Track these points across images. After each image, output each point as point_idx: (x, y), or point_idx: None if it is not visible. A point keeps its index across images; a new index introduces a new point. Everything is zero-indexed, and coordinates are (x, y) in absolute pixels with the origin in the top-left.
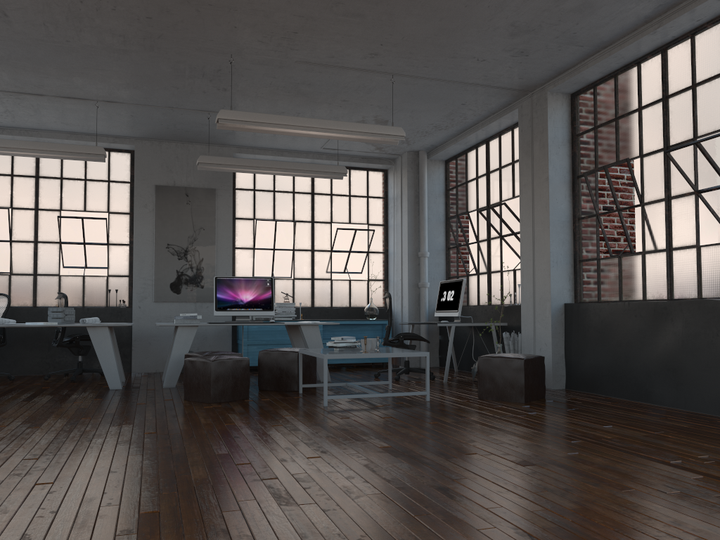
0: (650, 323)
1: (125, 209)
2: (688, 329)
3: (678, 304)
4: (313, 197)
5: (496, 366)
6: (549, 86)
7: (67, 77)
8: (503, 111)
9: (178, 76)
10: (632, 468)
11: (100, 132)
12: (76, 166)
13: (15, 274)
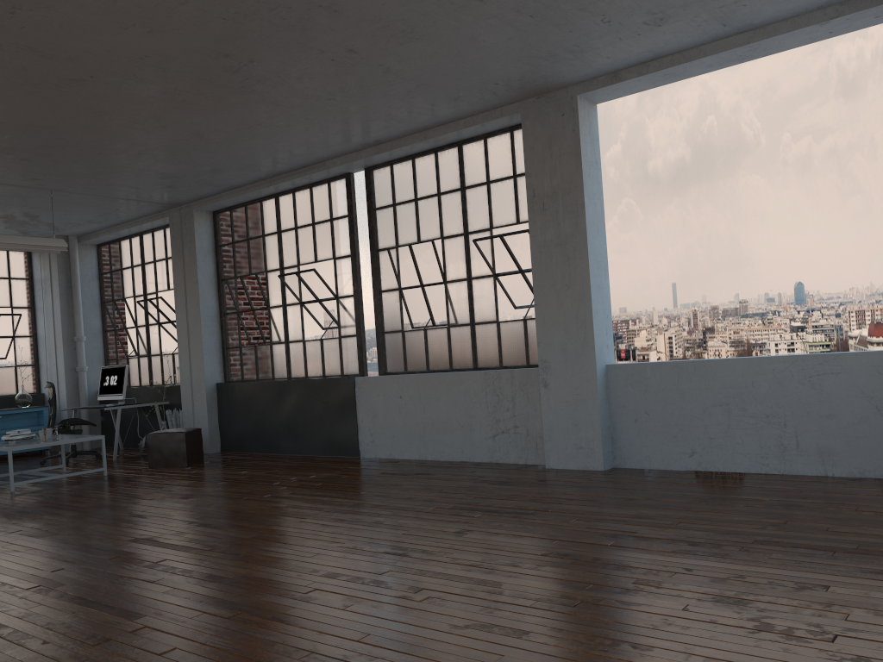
0: (277, 396)
1: None
2: (299, 399)
3: (293, 382)
4: None
5: (162, 440)
6: (195, 205)
7: None
8: (156, 216)
9: None
10: (250, 490)
11: None
12: None
13: None
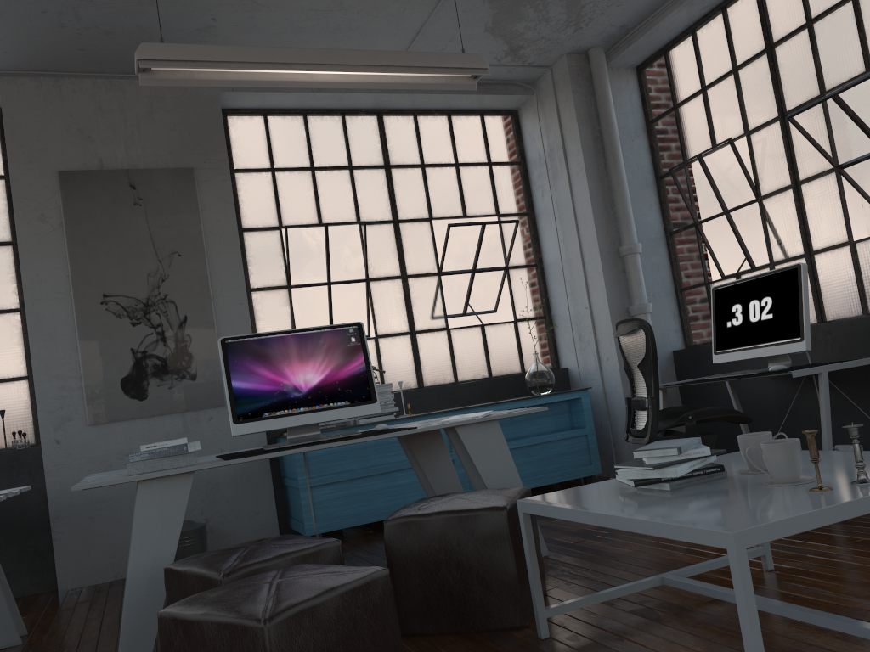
0: None
1: (1, 236)
2: None
3: None
4: (389, 174)
5: None
6: None
7: None
8: None
9: None
10: None
11: None
12: None
13: None
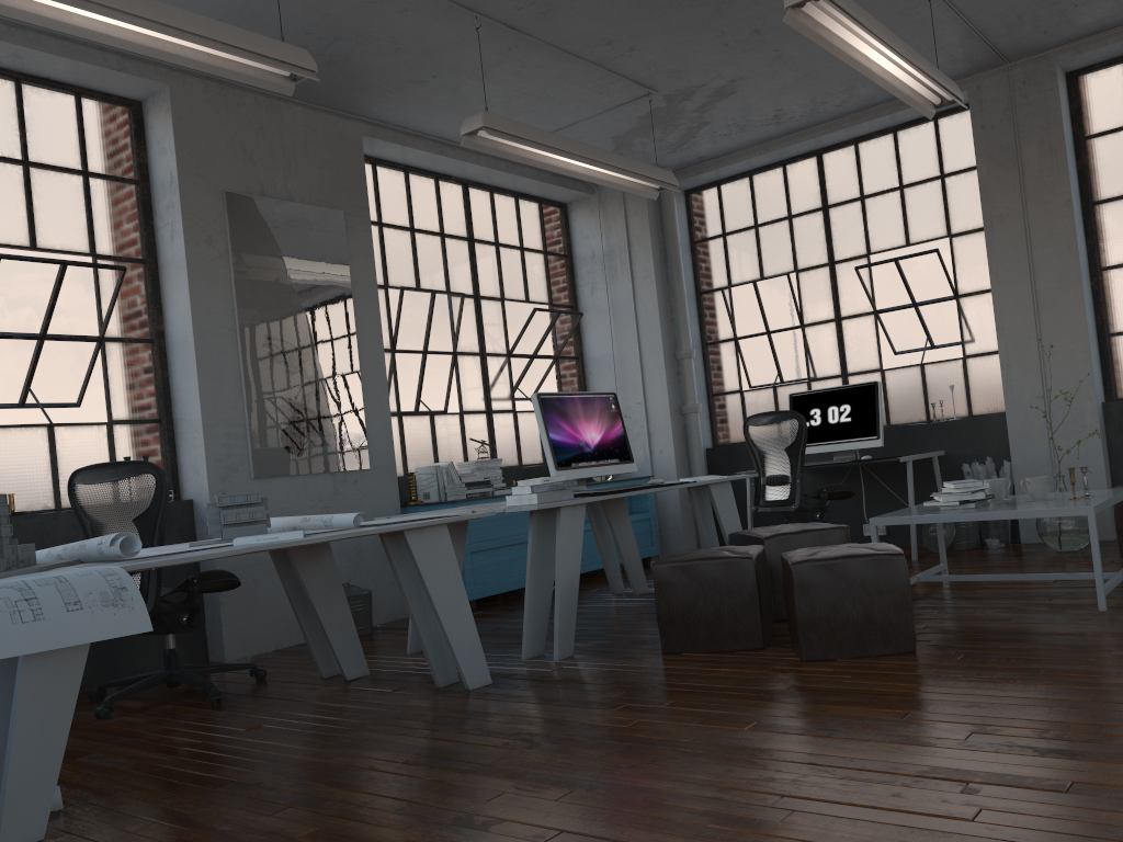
0: None
1: (132, 251)
2: None
3: None
4: (474, 248)
5: None
6: (1061, 54)
7: None
8: None
9: None
10: None
11: None
12: None
13: None
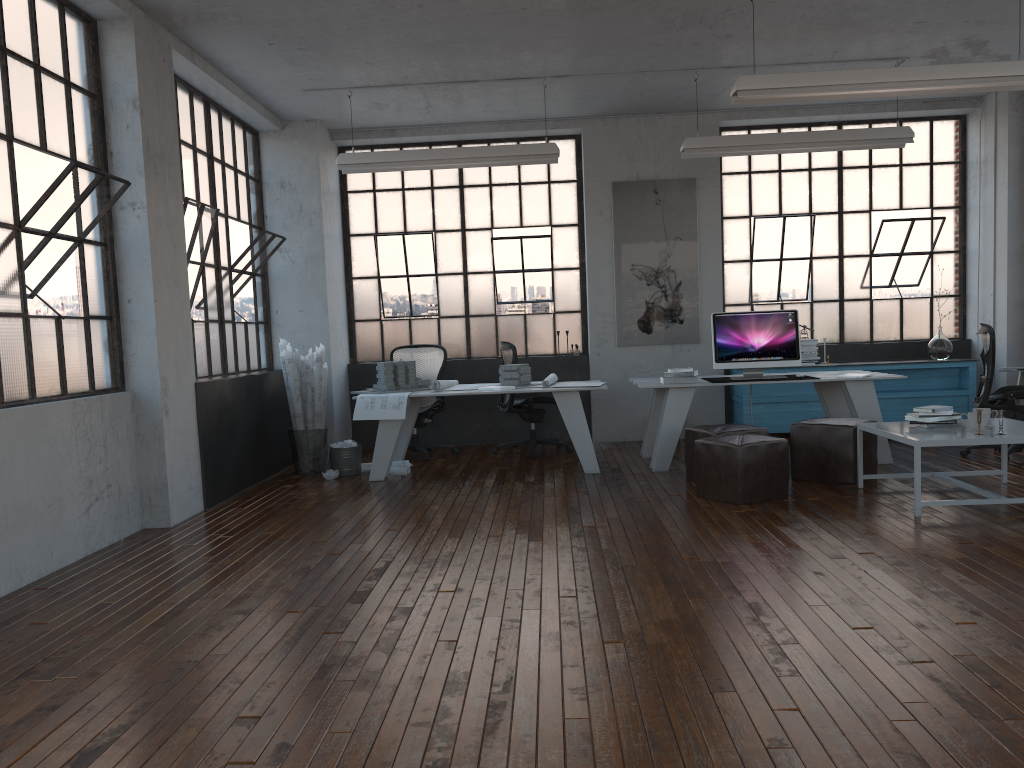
0: None
1: (571, 220)
2: None
3: None
4: (840, 175)
5: None
6: None
7: (511, 54)
8: None
9: (664, 29)
10: None
11: (537, 116)
12: (507, 166)
13: (444, 317)
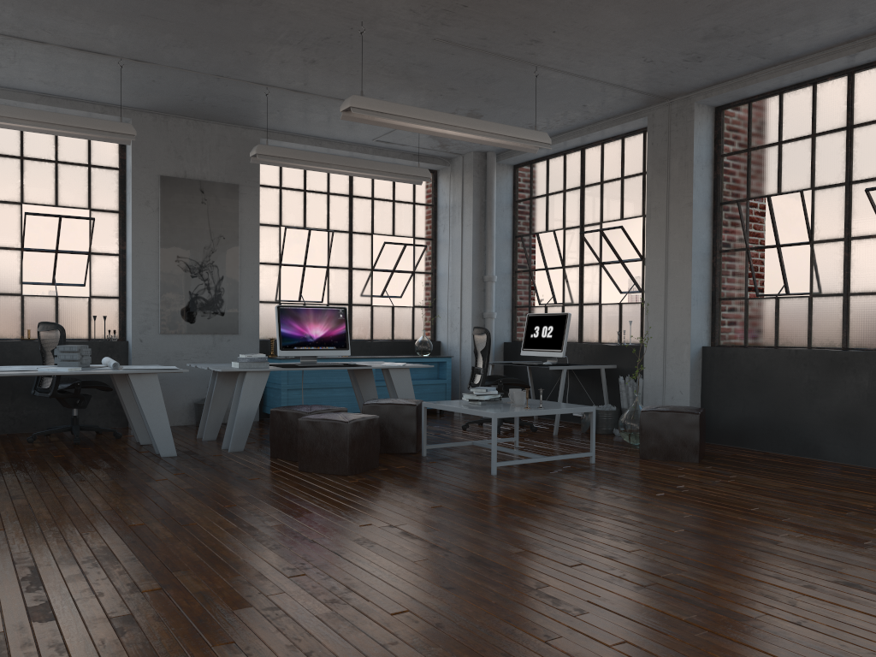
0: (825, 373)
1: (113, 206)
2: None
3: (864, 354)
4: (352, 201)
5: (664, 422)
6: (697, 97)
7: (103, 24)
8: (624, 117)
9: (265, 40)
10: None
11: (87, 97)
12: (43, 141)
13: None
